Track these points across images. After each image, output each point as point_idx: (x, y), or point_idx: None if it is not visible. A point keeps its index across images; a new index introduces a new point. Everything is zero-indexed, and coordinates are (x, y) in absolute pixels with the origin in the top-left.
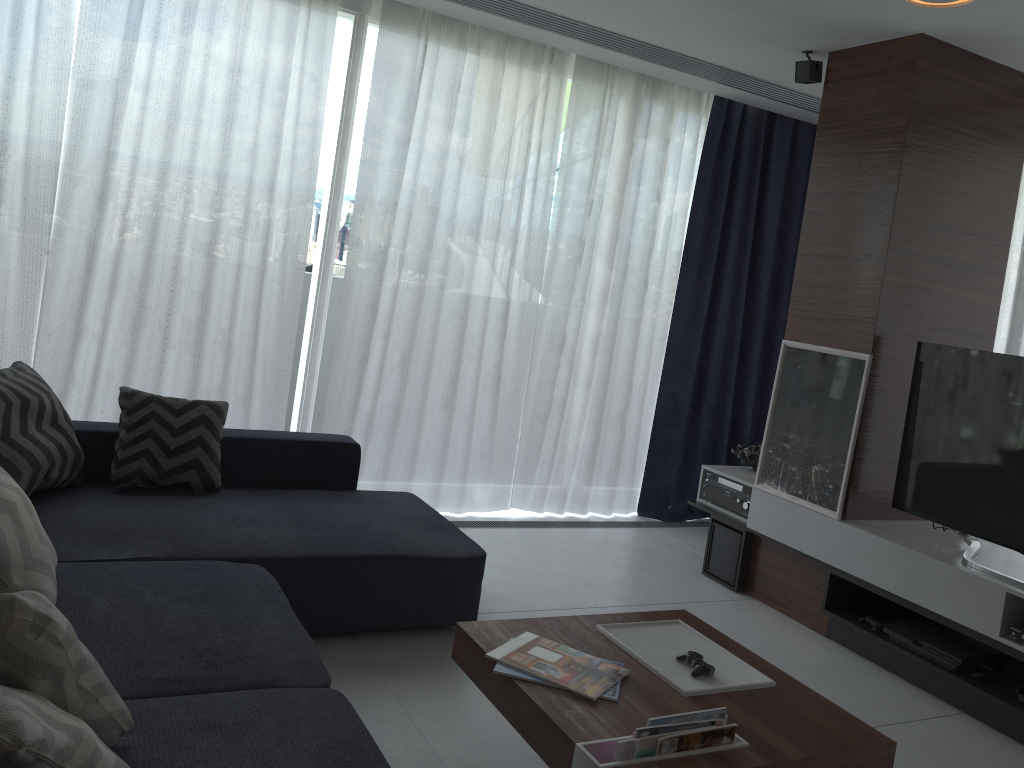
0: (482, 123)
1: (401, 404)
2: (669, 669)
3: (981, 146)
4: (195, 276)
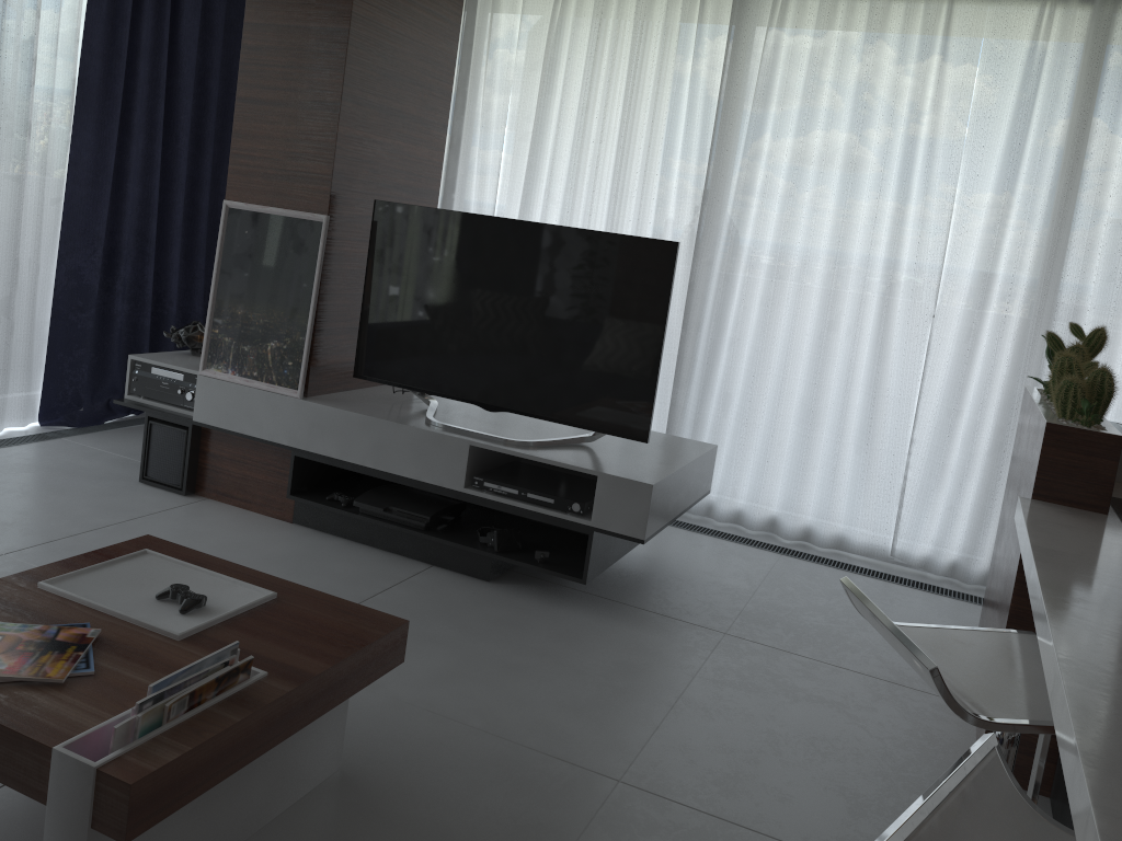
0: None
1: None
2: (151, 613)
3: None
4: None
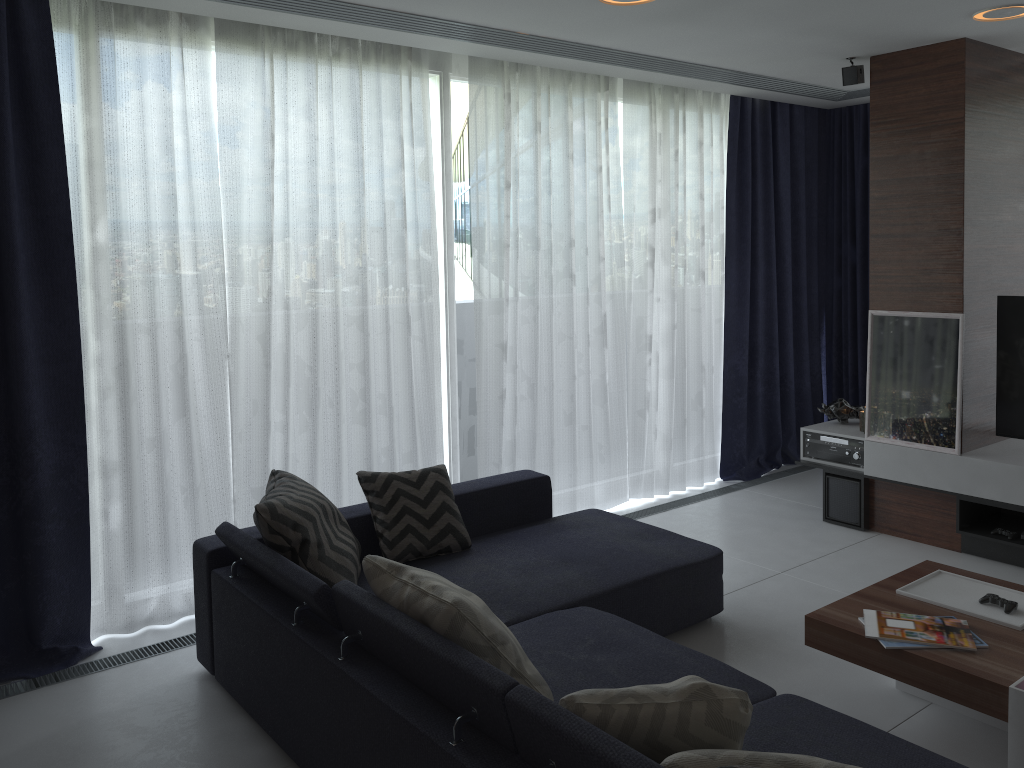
0: (560, 157)
1: (536, 428)
2: (985, 612)
3: (1008, 122)
4: (351, 349)
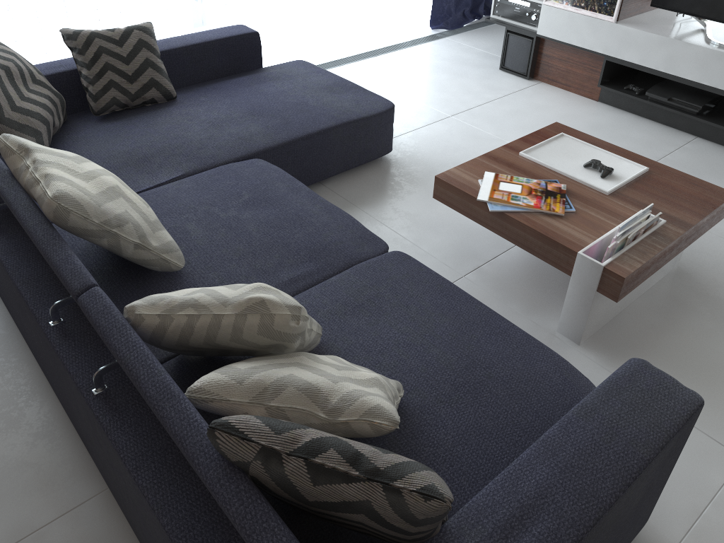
0: None
1: None
2: (585, 176)
3: None
4: None
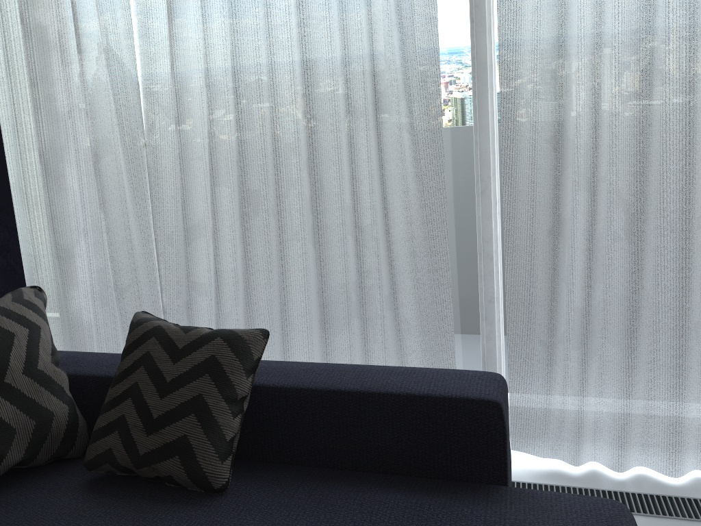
0: None
1: (637, 296)
2: None
3: None
4: (302, 142)
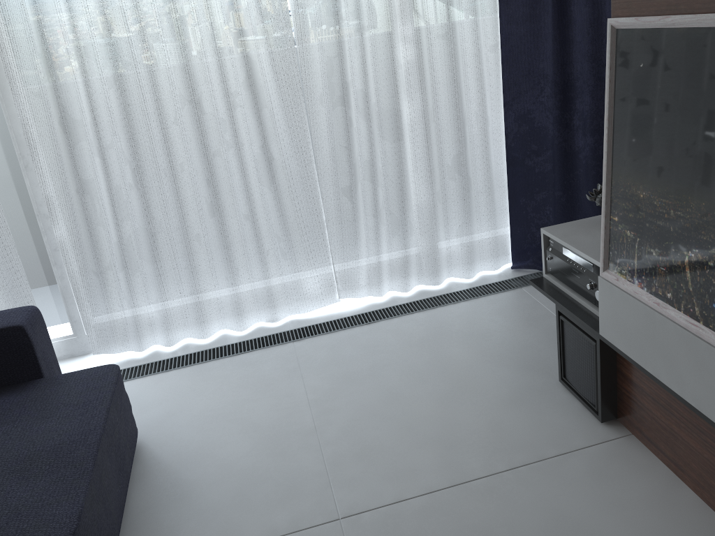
0: None
1: (151, 225)
2: None
3: None
4: None
